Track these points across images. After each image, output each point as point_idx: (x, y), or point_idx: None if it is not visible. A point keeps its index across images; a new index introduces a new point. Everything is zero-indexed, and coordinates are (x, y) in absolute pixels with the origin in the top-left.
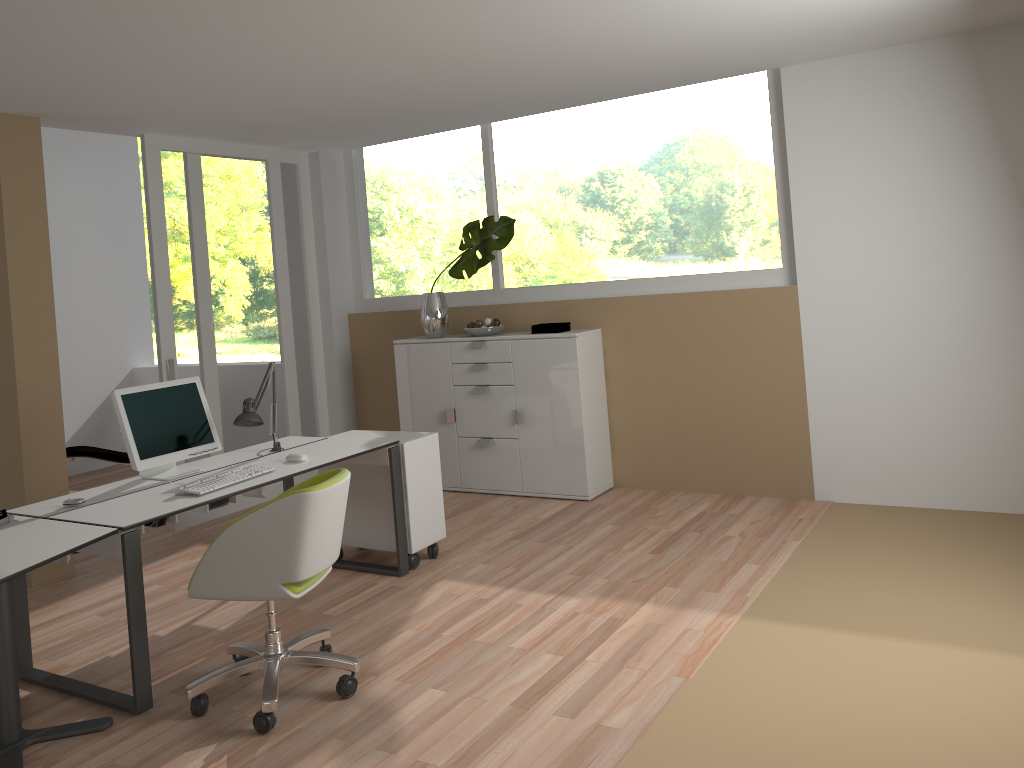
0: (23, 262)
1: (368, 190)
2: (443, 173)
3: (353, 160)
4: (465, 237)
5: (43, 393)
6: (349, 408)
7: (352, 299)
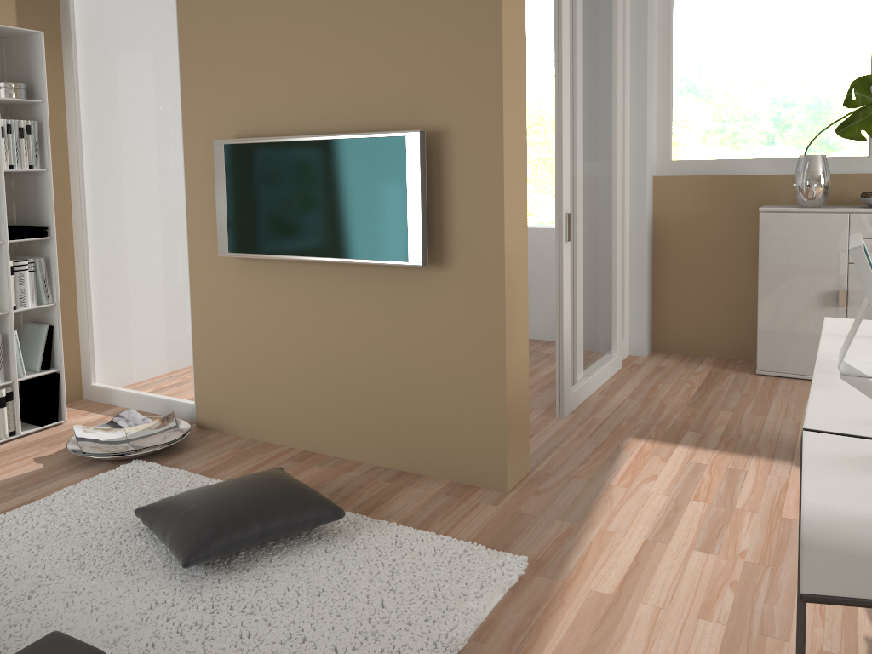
0: (511, 68)
1: (689, 37)
2: (807, 19)
3: (671, 1)
4: (859, 92)
5: (518, 244)
6: (649, 281)
7: (654, 160)
